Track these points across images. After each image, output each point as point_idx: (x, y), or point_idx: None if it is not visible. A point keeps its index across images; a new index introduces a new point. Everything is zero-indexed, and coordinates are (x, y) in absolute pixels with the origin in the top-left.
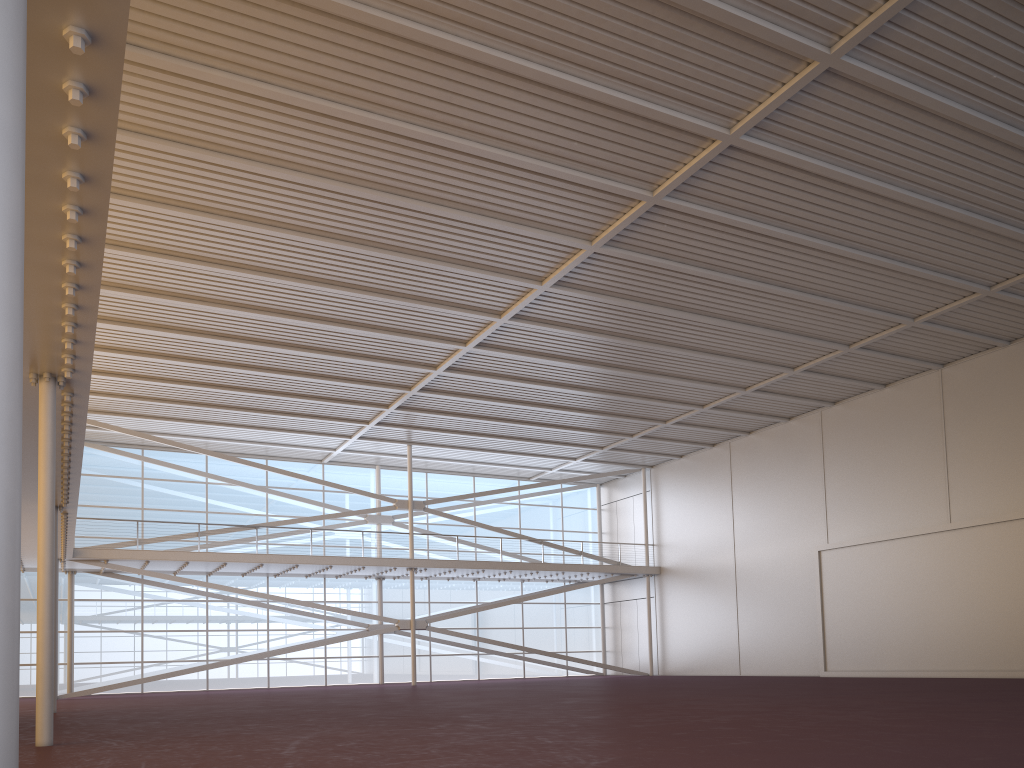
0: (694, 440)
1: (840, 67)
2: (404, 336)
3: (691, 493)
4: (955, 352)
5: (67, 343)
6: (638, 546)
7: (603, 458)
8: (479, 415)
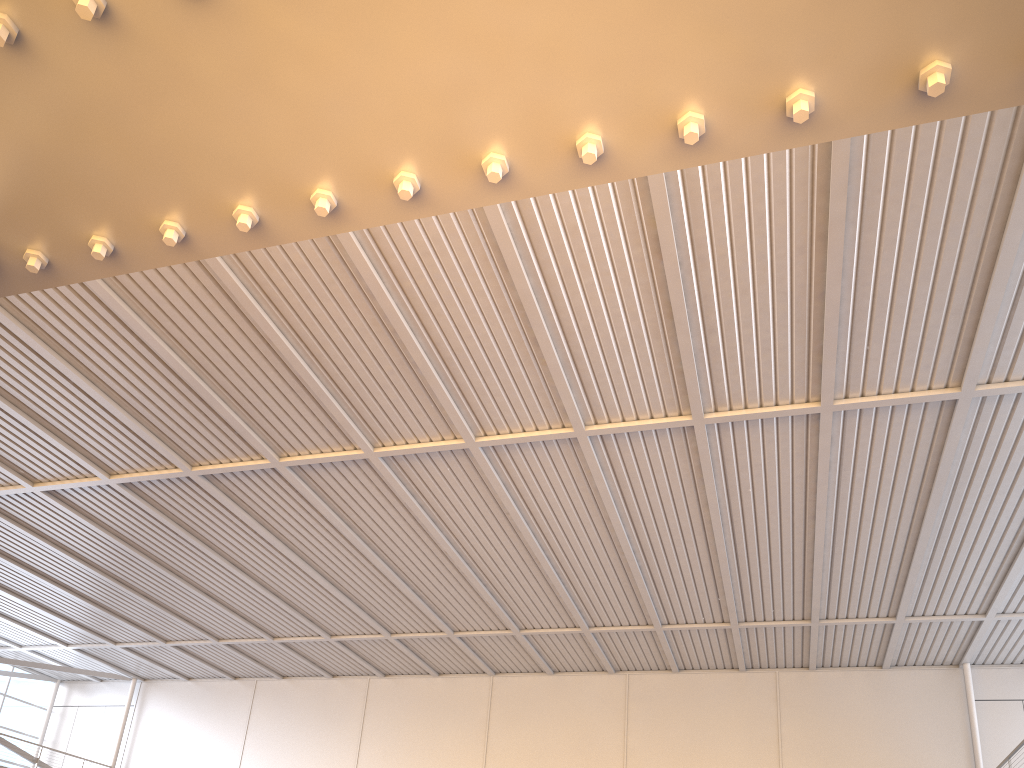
0: (223, 667)
1: (698, 430)
2: (46, 432)
3: (192, 722)
4: (514, 666)
5: (174, 231)
6: (96, 766)
7: (101, 654)
8: (13, 556)
